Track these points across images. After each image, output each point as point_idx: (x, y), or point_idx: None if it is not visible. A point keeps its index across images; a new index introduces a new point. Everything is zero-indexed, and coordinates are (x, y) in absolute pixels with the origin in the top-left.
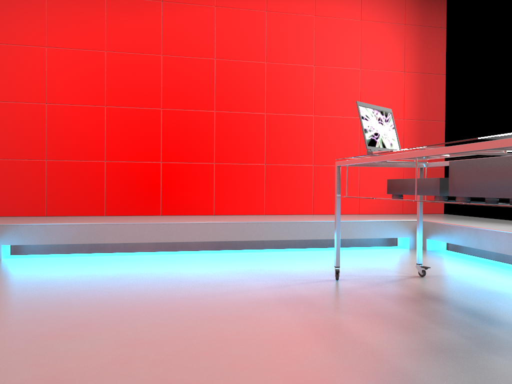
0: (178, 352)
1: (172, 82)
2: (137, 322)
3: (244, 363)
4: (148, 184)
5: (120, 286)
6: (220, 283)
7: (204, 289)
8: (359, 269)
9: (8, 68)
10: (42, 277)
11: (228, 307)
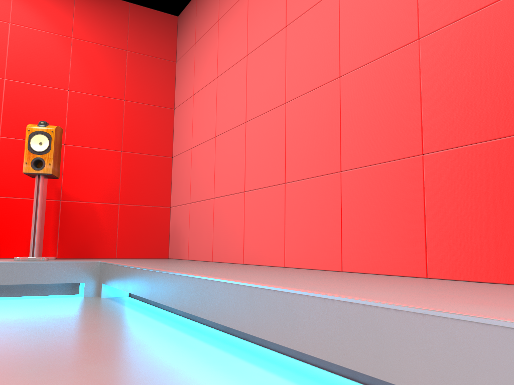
0: None
1: (294, 59)
2: None
3: None
4: (274, 218)
5: None
6: None
7: None
8: None
9: (201, 111)
10: None
11: None
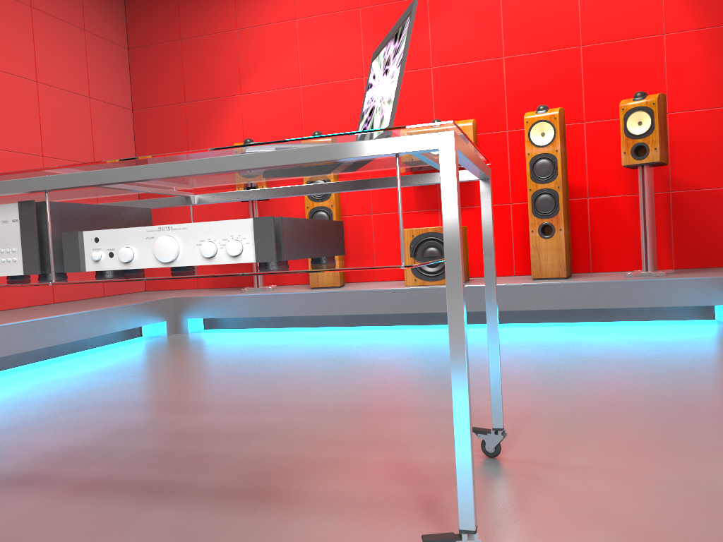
0: (287, 373)
1: None
2: (375, 366)
3: (238, 383)
4: None
5: (531, 361)
6: (523, 391)
7: (487, 384)
8: (631, 514)
9: None
10: (604, 342)
11: (383, 387)
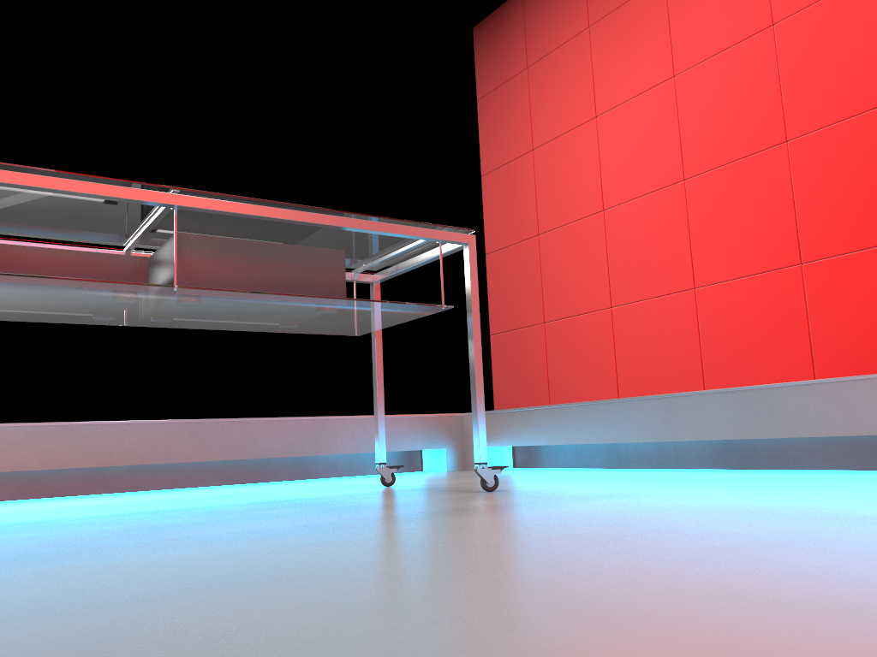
0: (576, 556)
1: None
2: (360, 636)
3: (548, 532)
4: None
5: None
6: None
7: None
8: None
9: None
10: None
11: (69, 591)
